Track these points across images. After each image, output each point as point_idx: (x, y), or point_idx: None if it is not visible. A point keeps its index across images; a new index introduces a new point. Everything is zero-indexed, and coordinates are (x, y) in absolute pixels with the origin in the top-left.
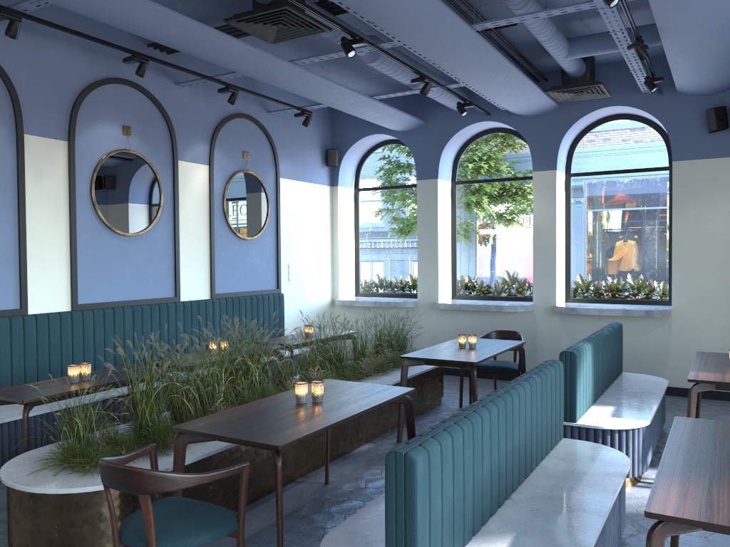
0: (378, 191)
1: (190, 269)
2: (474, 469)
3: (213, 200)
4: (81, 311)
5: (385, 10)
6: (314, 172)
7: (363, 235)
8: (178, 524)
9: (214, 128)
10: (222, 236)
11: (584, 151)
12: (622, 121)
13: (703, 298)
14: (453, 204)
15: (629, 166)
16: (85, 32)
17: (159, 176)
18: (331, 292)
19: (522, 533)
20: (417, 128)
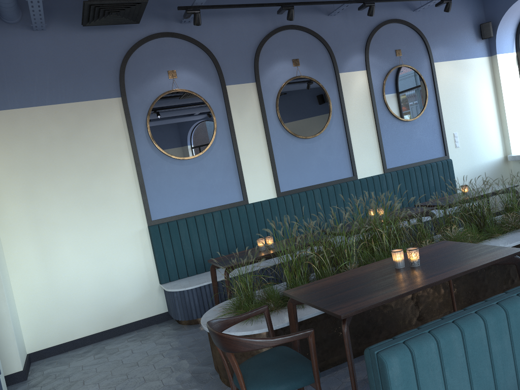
0: None
1: (362, 153)
2: (517, 362)
3: (373, 96)
4: (283, 197)
5: None
6: (469, 48)
7: None
8: (266, 374)
9: (366, 39)
10: (386, 123)
11: None
12: None
13: None
14: None
15: None
16: (254, 1)
17: (326, 89)
18: (503, 150)
19: None
20: None
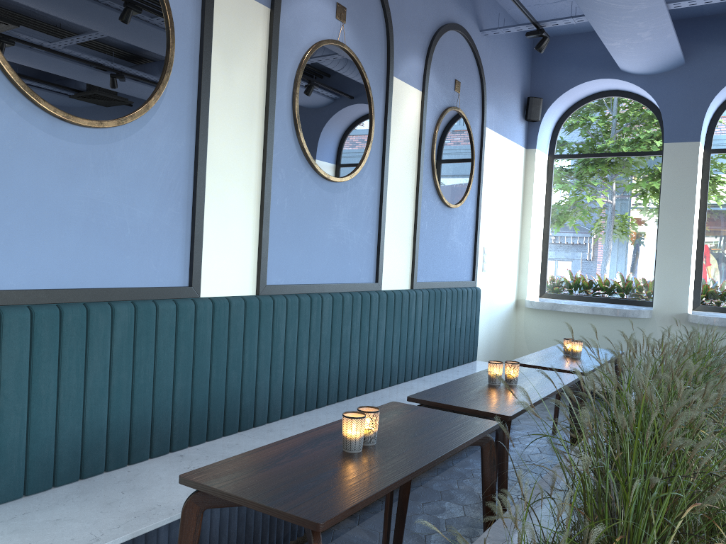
0: (583, 159)
1: (393, 243)
2: None
3: (424, 144)
4: (271, 297)
5: None
6: (513, 125)
7: (556, 217)
8: None
9: (430, 38)
10: (427, 199)
11: None
12: None
13: None
14: (704, 179)
15: None
16: None
17: (370, 94)
18: (516, 290)
19: None
20: (670, 71)
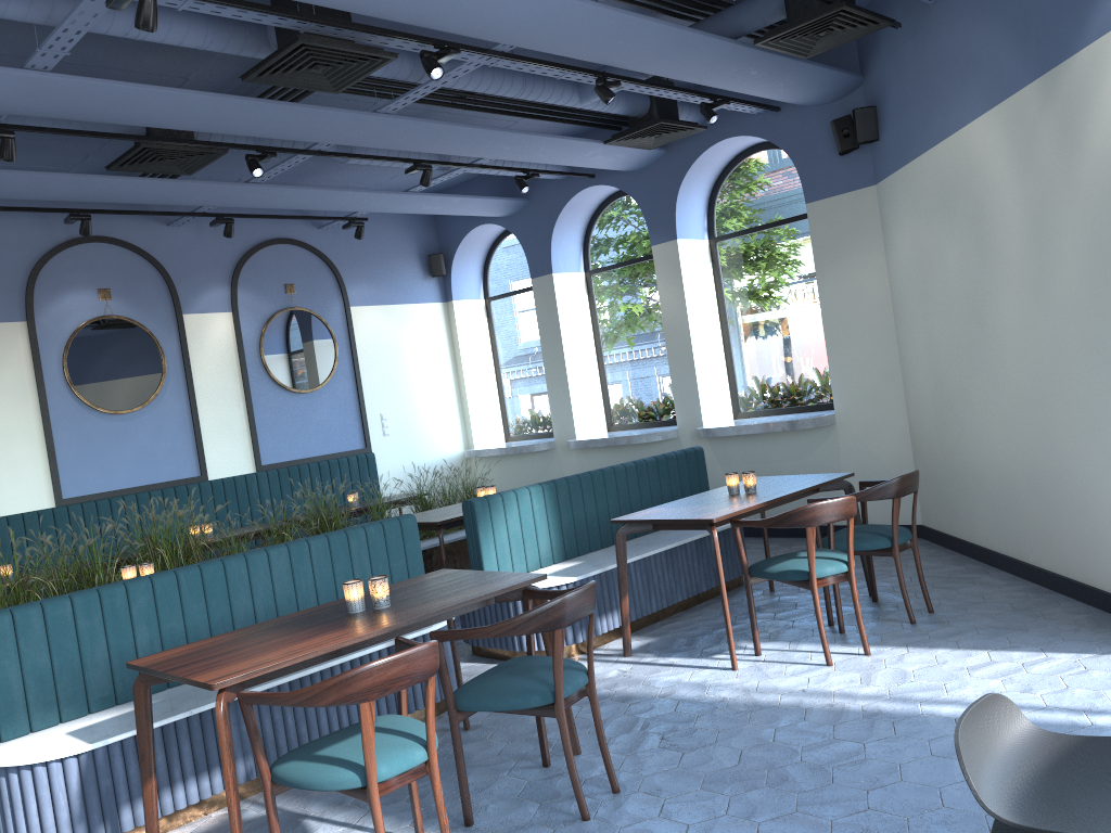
0: (510, 297)
1: (220, 440)
2: (109, 638)
3: (243, 353)
4: (67, 506)
5: (230, 129)
6: (411, 288)
7: (503, 359)
8: None
9: (235, 265)
10: (265, 394)
11: (726, 203)
12: (765, 152)
13: (870, 393)
14: (590, 302)
15: (781, 215)
16: None
17: (158, 337)
18: (464, 441)
19: (167, 699)
20: (521, 209)
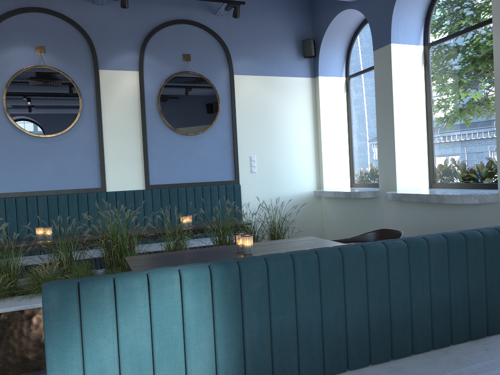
0: (363, 74)
1: (119, 163)
2: None
3: (144, 101)
4: None
5: None
6: (286, 65)
7: (354, 123)
8: None
9: (145, 37)
10: (159, 133)
11: None
12: None
13: None
14: (426, 72)
15: None
16: None
17: (78, 85)
18: (316, 183)
19: None
20: None
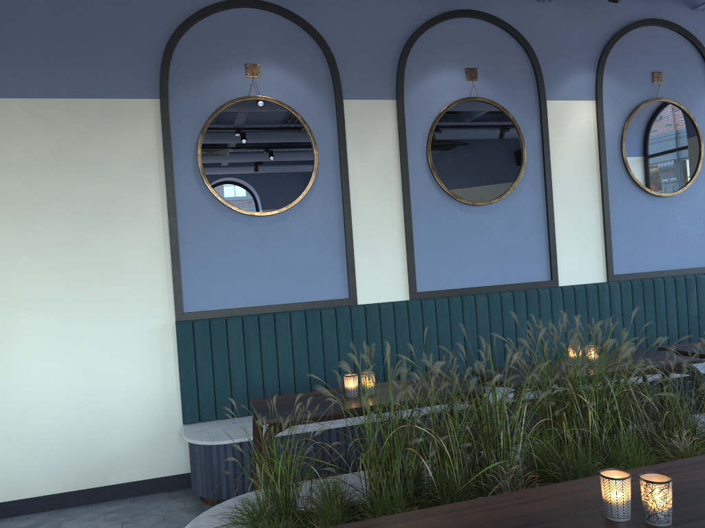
0: None
1: (572, 243)
2: None
3: (604, 147)
4: (420, 300)
5: None
6: None
7: None
8: None
9: (602, 48)
10: (622, 195)
11: None
12: None
13: None
14: None
15: None
16: None
17: (519, 125)
18: None
19: None
20: None
